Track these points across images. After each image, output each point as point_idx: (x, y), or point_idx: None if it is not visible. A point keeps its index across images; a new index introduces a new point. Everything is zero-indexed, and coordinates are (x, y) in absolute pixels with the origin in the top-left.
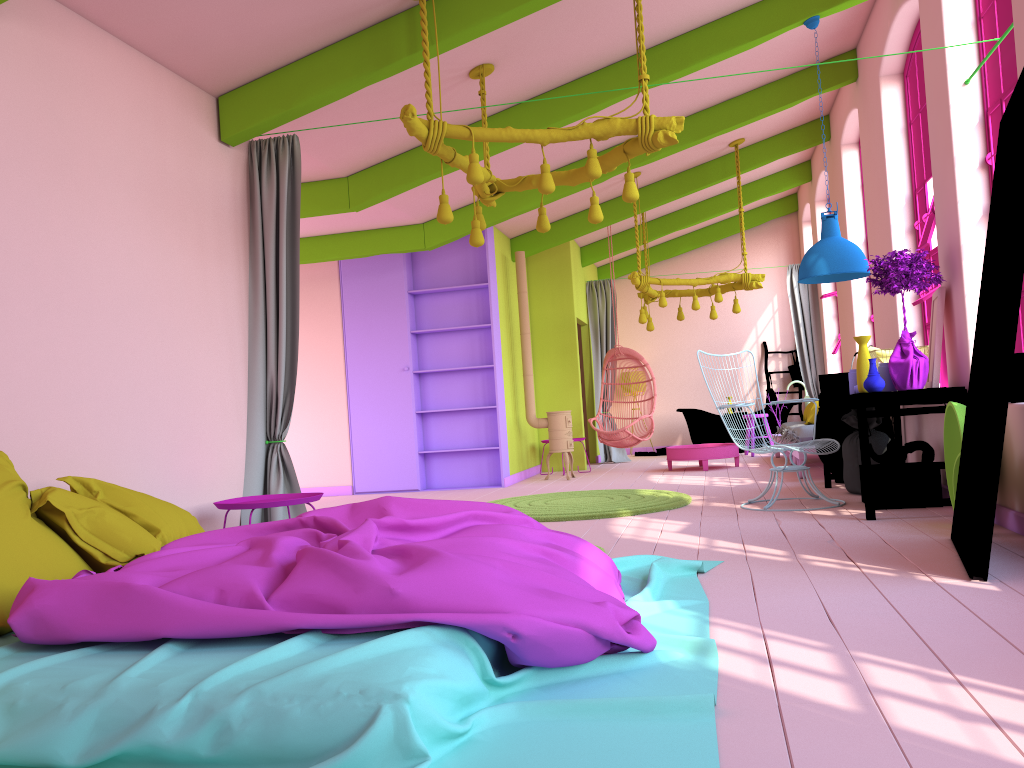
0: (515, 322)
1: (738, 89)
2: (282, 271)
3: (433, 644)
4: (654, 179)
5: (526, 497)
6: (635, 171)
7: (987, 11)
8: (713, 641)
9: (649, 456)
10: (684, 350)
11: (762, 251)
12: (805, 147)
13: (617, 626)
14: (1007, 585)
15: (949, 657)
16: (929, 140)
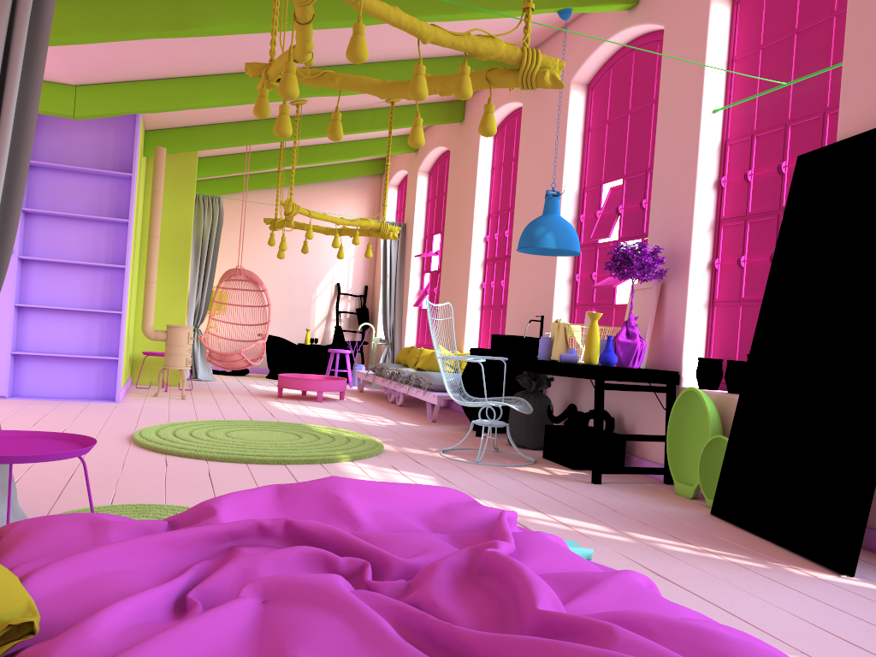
0: (138, 222)
1: (439, 52)
2: (13, 97)
3: None
4: (310, 112)
5: (188, 424)
6: (304, 99)
7: (745, 56)
8: None
9: (224, 375)
10: (266, 278)
11: (348, 202)
12: (443, 122)
13: None
14: None
15: None
16: (655, 151)
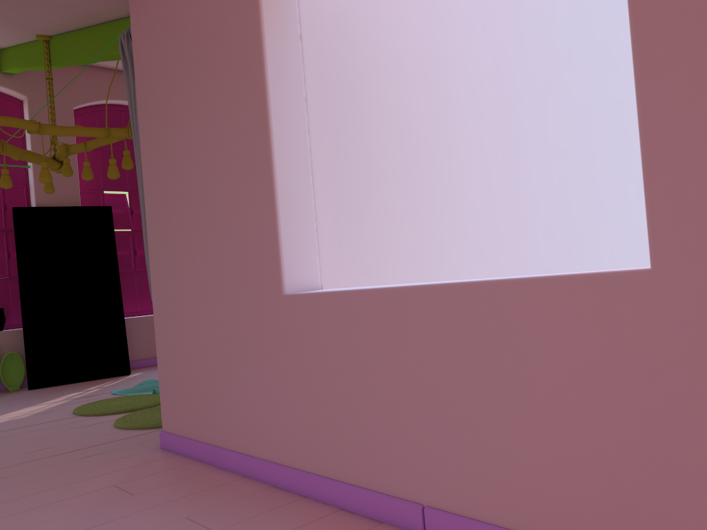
0: None
1: None
2: None
3: None
4: None
5: None
6: None
7: None
8: None
9: None
10: None
11: None
12: None
13: None
14: (133, 373)
15: None
16: None
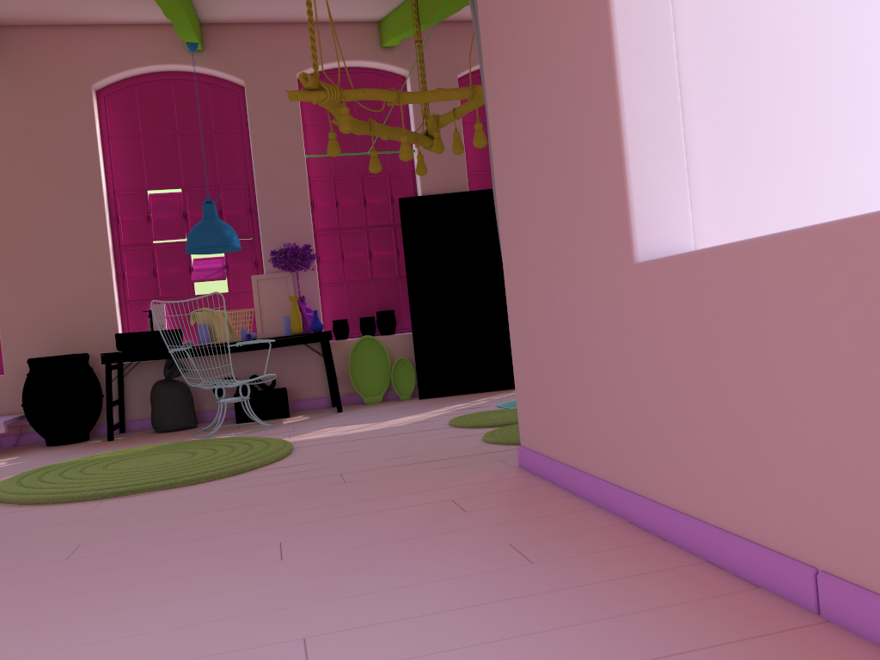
0: None
1: None
2: None
3: None
4: None
5: (54, 485)
6: None
7: (314, 124)
8: None
9: None
10: None
11: None
12: None
13: None
14: None
15: None
16: (256, 175)
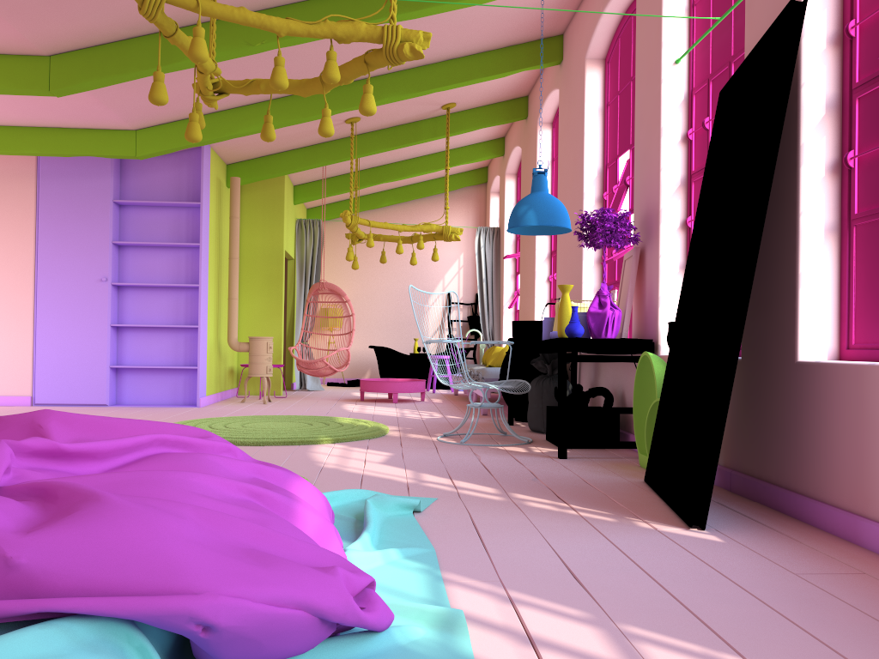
0: (225, 246)
1: (460, 51)
2: None
3: (70, 649)
4: (371, 128)
5: (222, 419)
6: (355, 116)
7: None
8: (461, 613)
9: (340, 387)
10: (379, 293)
11: (454, 213)
12: (506, 121)
13: (352, 604)
14: (726, 535)
15: (728, 633)
16: (635, 113)
